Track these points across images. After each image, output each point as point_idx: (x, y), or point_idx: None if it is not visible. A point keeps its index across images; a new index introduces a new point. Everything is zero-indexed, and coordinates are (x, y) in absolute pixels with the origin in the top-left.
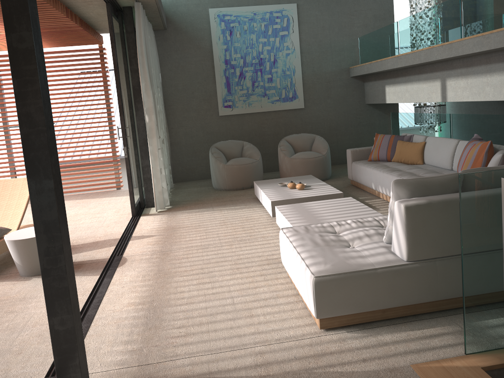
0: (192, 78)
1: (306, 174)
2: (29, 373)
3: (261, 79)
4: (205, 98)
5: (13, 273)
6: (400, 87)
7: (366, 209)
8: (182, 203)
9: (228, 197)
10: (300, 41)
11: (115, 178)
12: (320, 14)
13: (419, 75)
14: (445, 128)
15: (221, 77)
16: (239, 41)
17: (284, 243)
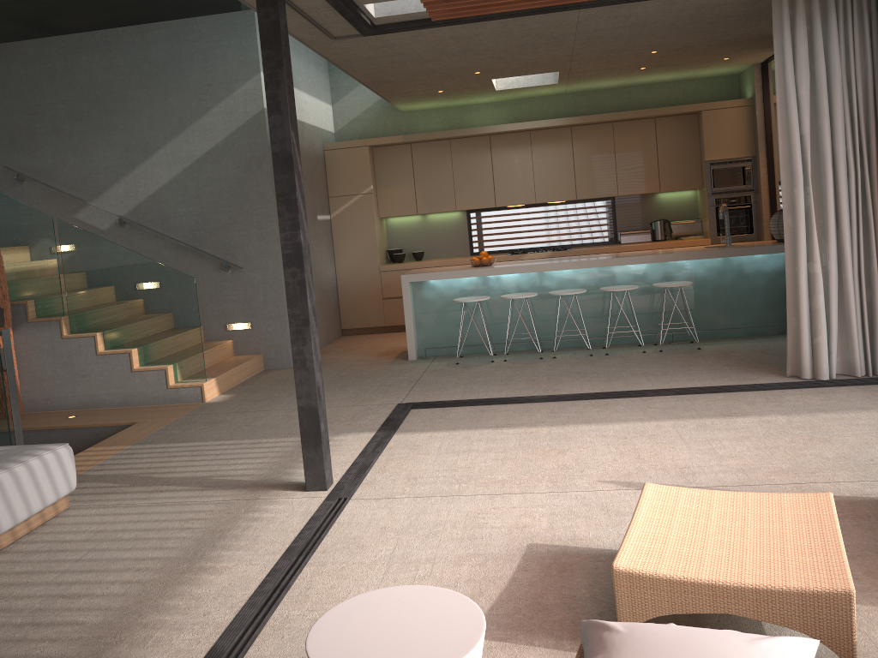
0: None
1: None
2: (366, 508)
3: None
4: None
5: None
6: None
7: None
8: None
9: None
10: None
11: None
12: None
13: None
14: None
15: None
16: None
17: None
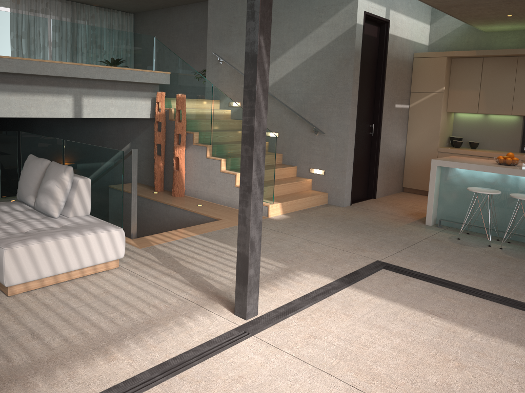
0: None
1: None
2: (252, 350)
3: None
4: None
5: None
6: None
7: None
8: None
9: None
10: None
11: None
12: None
13: None
14: None
15: None
16: None
17: (39, 249)
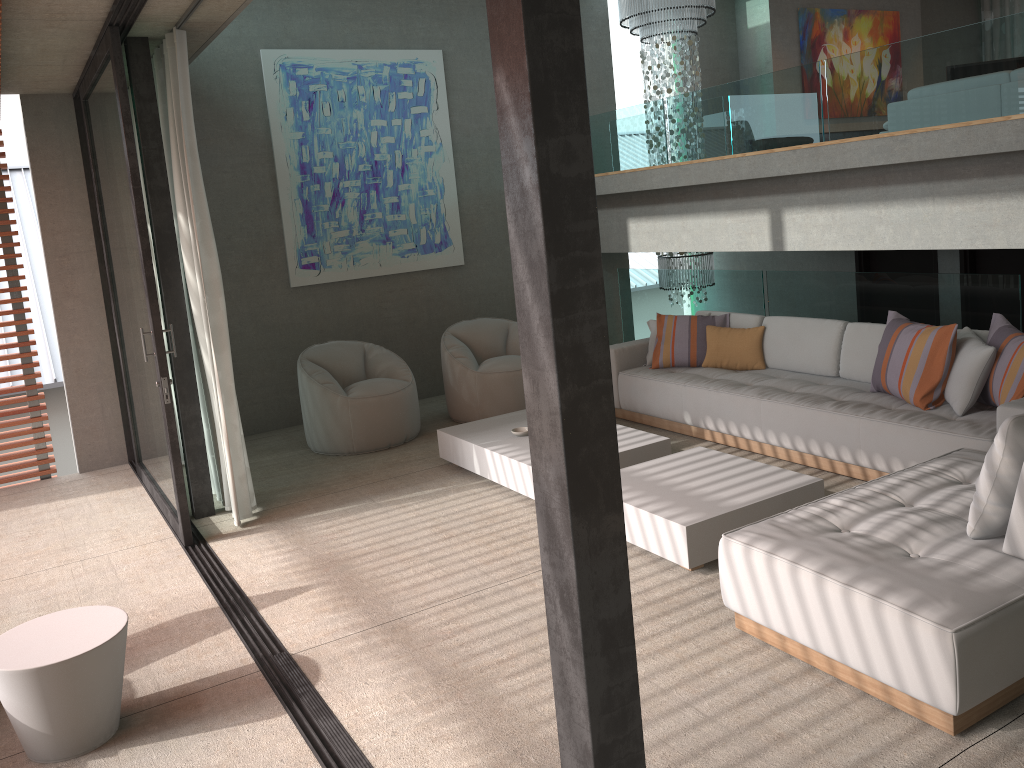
0: (226, 205)
1: (515, 404)
2: None
3: (378, 207)
4: (258, 249)
5: (0, 760)
6: (668, 222)
7: (769, 469)
8: (279, 497)
9: (376, 469)
10: (452, 128)
11: (38, 452)
12: (486, 74)
13: (715, 201)
14: (751, 297)
15: (292, 202)
16: (329, 124)
17: (762, 567)
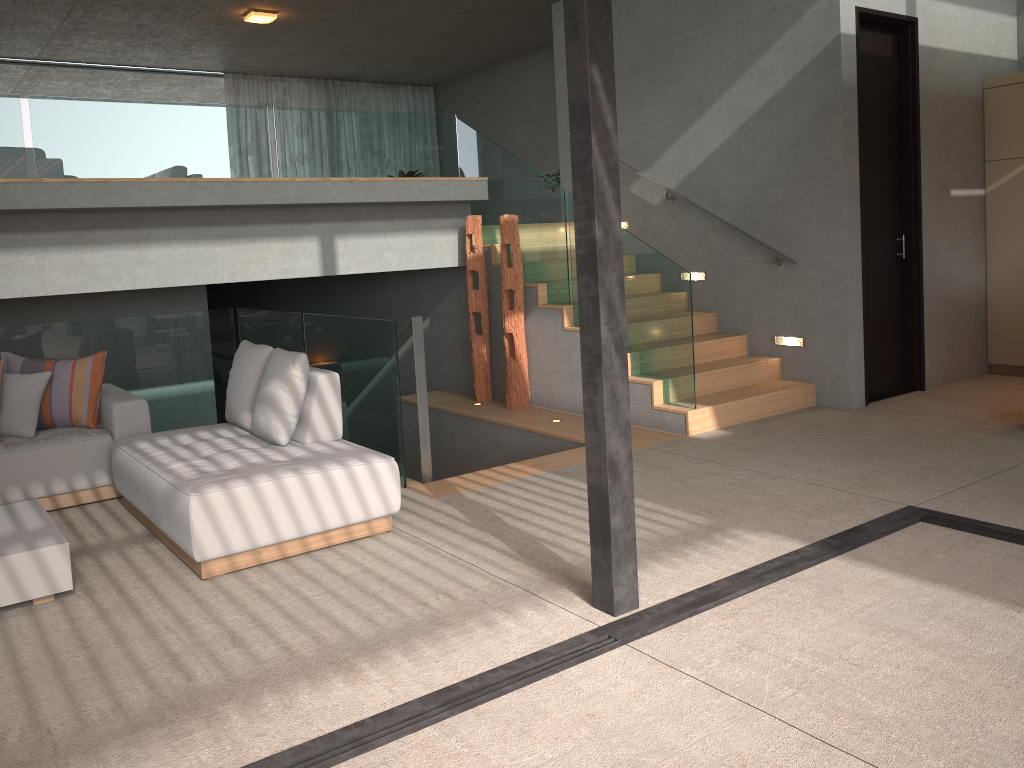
0: None
1: None
2: (619, 669)
3: None
4: None
5: None
6: None
7: None
8: None
9: None
10: None
11: None
12: None
13: None
14: None
15: None
16: None
17: (248, 496)
